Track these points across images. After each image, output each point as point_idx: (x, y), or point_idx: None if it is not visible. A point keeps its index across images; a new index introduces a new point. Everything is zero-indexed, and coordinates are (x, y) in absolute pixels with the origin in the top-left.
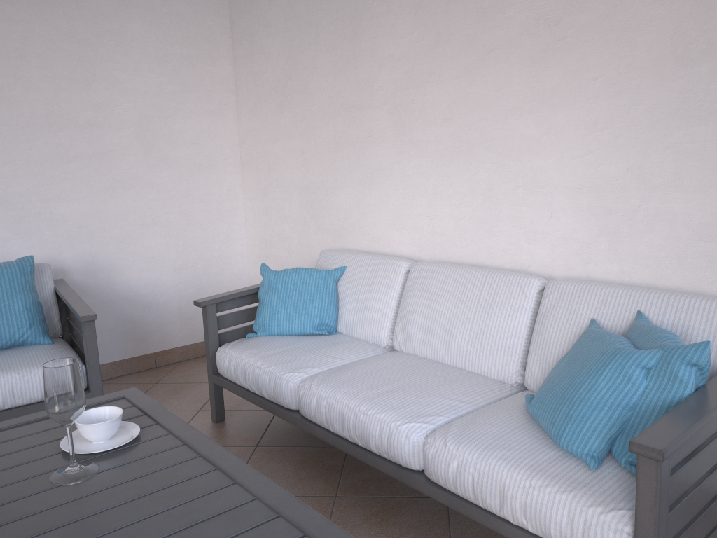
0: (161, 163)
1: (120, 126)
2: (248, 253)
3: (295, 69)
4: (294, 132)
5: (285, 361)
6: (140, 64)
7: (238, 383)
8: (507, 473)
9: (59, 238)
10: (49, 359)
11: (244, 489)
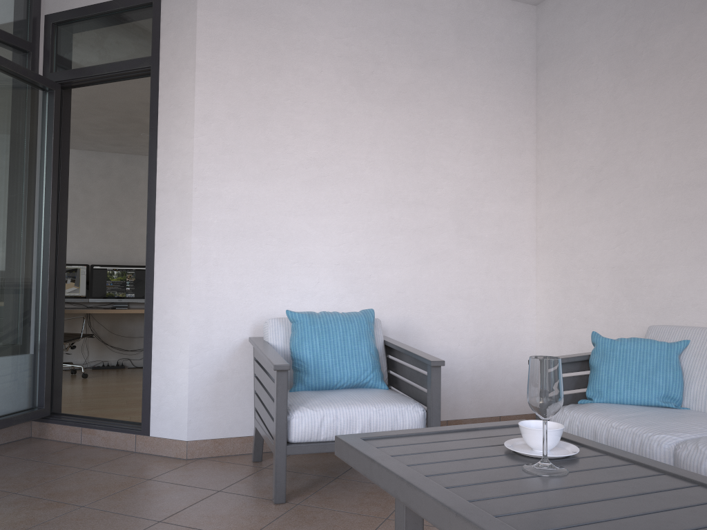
0: (468, 241)
1: (439, 205)
2: (537, 334)
3: (614, 154)
4: (608, 213)
5: (646, 423)
6: (460, 153)
7: None
8: None
9: (382, 300)
10: (395, 399)
11: None
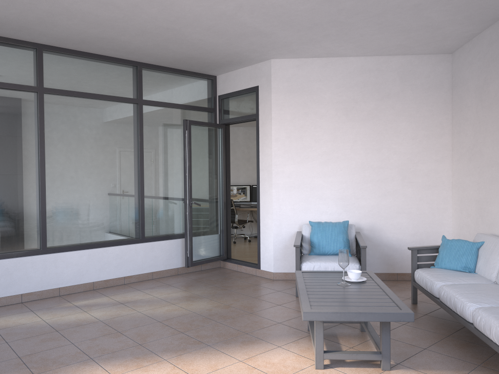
0: (408, 184)
1: (391, 168)
2: (452, 231)
3: (476, 142)
4: (474, 172)
5: (439, 277)
6: (403, 140)
7: (420, 285)
8: (493, 321)
9: (360, 214)
10: None
11: (388, 296)
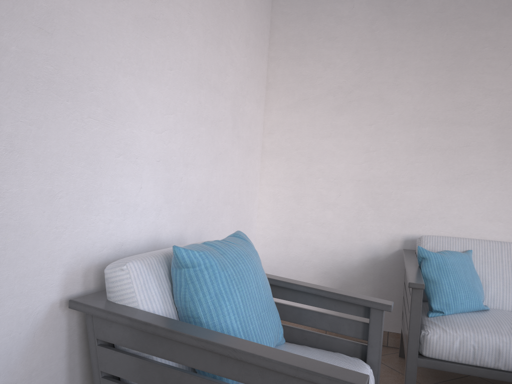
0: (237, 141)
1: (226, 96)
2: (258, 236)
3: (368, 81)
4: (357, 132)
5: None
6: (239, 39)
7: (477, 363)
8: None
9: (187, 211)
10: (345, 362)
11: None
